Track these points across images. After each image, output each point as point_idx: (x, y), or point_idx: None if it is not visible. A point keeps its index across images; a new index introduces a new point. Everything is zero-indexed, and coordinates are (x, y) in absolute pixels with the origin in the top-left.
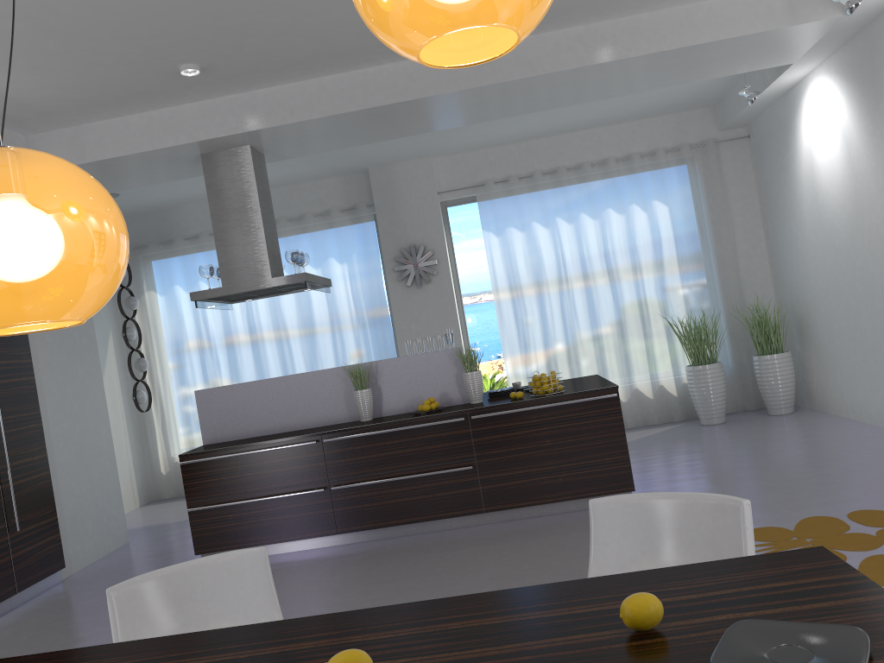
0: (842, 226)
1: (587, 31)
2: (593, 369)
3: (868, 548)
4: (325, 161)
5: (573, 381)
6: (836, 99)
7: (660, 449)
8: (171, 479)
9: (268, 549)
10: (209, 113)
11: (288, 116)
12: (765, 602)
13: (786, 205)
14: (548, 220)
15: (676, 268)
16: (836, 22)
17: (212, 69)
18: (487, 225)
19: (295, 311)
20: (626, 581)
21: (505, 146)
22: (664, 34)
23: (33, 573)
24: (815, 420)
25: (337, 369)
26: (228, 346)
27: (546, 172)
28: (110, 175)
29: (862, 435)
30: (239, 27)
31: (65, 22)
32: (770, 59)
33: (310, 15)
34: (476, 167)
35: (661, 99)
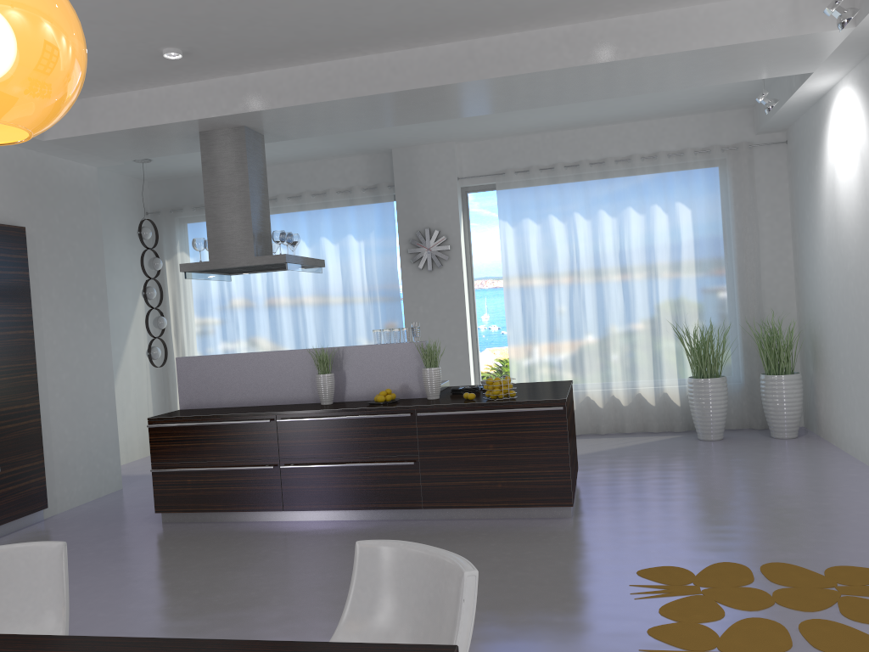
0: (853, 250)
1: (574, 31)
2: (596, 369)
3: (752, 608)
4: (345, 140)
5: (542, 385)
6: (857, 114)
7: (640, 461)
8: None
9: (221, 516)
10: (203, 93)
11: (275, 101)
12: None
13: (811, 220)
14: (565, 214)
15: (693, 274)
16: (847, 33)
17: (196, 53)
18: (503, 215)
19: (311, 283)
20: (253, 651)
21: (530, 135)
22: (654, 37)
23: (12, 511)
24: (811, 450)
25: (307, 351)
26: (247, 311)
27: (568, 165)
28: (119, 146)
29: (845, 474)
30: (206, 16)
31: None
32: (783, 68)
33: (274, 8)
34: (499, 155)
35: (688, 98)
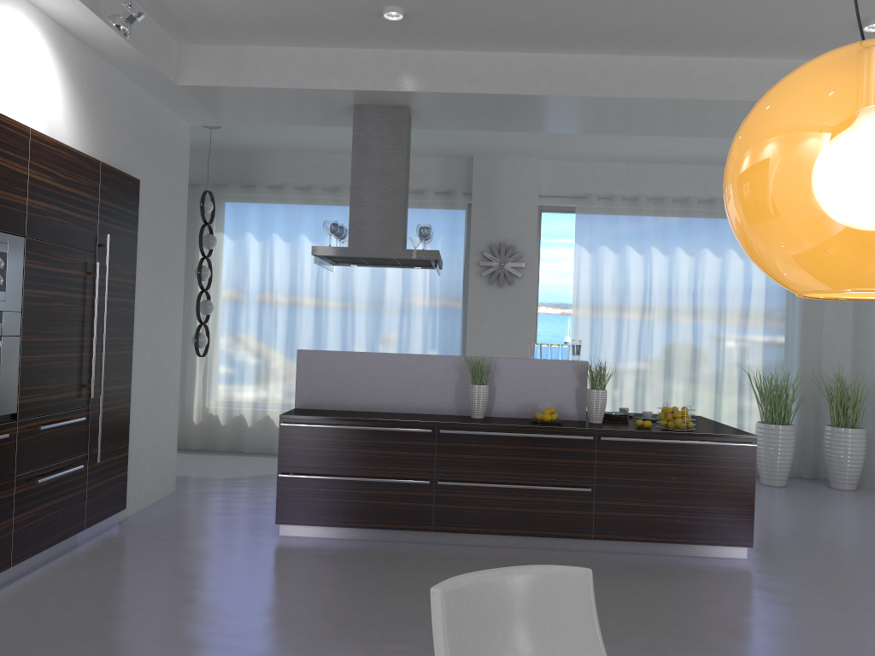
0: None
1: (793, 66)
2: (658, 405)
3: None
4: (440, 139)
5: None
6: None
7: None
8: (201, 430)
9: (353, 532)
10: (381, 63)
11: (465, 85)
12: None
13: None
14: (644, 247)
15: (761, 321)
16: None
17: (413, 18)
18: (581, 239)
19: (368, 284)
20: None
21: (614, 163)
22: None
23: (100, 510)
24: None
25: (454, 358)
26: (290, 306)
27: (650, 198)
28: (249, 105)
29: None
30: None
31: None
32: None
33: None
34: (581, 179)
35: None
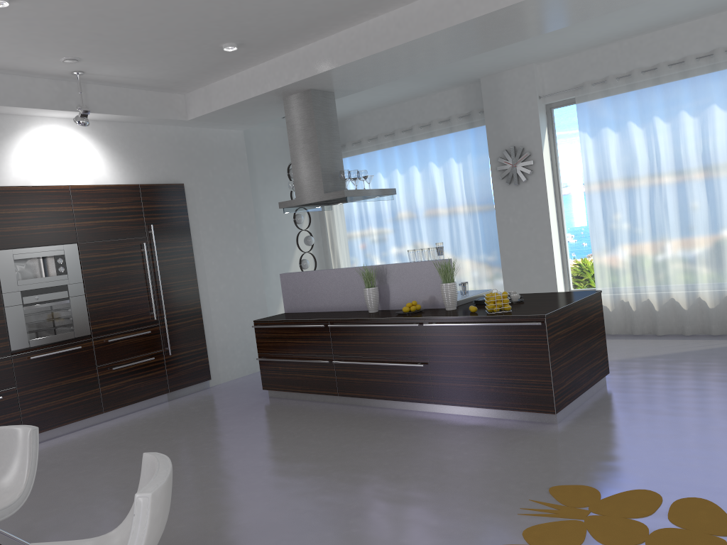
0: None
1: None
2: (679, 271)
3: (613, 544)
4: (430, 79)
5: (563, 296)
6: None
7: (692, 368)
8: None
9: (302, 395)
10: (272, 70)
11: (318, 67)
12: None
13: None
14: (643, 120)
15: None
16: None
17: (247, 43)
18: (583, 126)
19: (423, 202)
20: None
21: (607, 45)
22: None
23: (183, 381)
24: None
25: (361, 269)
26: (378, 227)
27: (646, 69)
28: (240, 115)
29: None
30: (227, 18)
31: (116, 39)
32: None
33: (268, 1)
34: (578, 70)
35: None
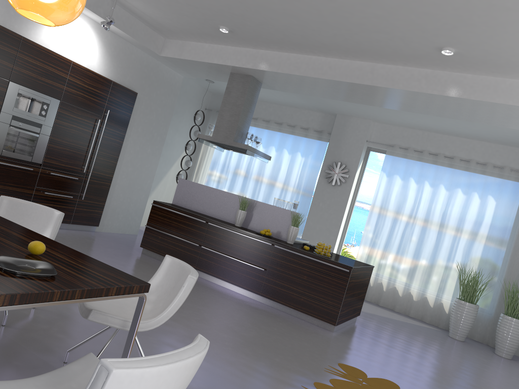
0: None
1: (432, 73)
2: (405, 273)
3: None
4: (311, 101)
5: (354, 261)
6: None
7: (401, 329)
8: None
9: None
10: (236, 53)
11: (268, 67)
12: (77, 270)
13: None
14: (419, 180)
15: (483, 240)
16: None
17: (235, 32)
18: (384, 169)
19: (270, 171)
20: (80, 255)
21: (416, 130)
22: (475, 89)
23: (81, 220)
24: (510, 367)
25: (239, 196)
26: (234, 174)
27: (431, 153)
28: (193, 68)
29: (515, 384)
30: (240, 15)
31: None
32: None
33: (272, 19)
34: (394, 136)
35: (513, 136)
